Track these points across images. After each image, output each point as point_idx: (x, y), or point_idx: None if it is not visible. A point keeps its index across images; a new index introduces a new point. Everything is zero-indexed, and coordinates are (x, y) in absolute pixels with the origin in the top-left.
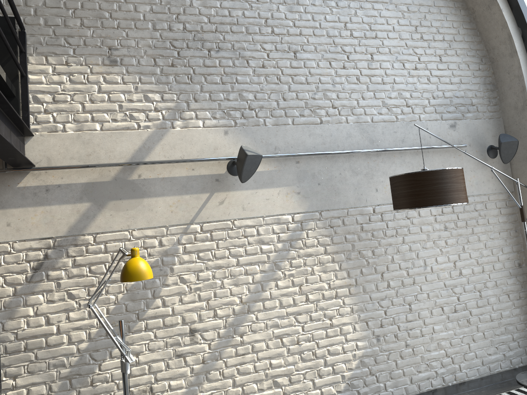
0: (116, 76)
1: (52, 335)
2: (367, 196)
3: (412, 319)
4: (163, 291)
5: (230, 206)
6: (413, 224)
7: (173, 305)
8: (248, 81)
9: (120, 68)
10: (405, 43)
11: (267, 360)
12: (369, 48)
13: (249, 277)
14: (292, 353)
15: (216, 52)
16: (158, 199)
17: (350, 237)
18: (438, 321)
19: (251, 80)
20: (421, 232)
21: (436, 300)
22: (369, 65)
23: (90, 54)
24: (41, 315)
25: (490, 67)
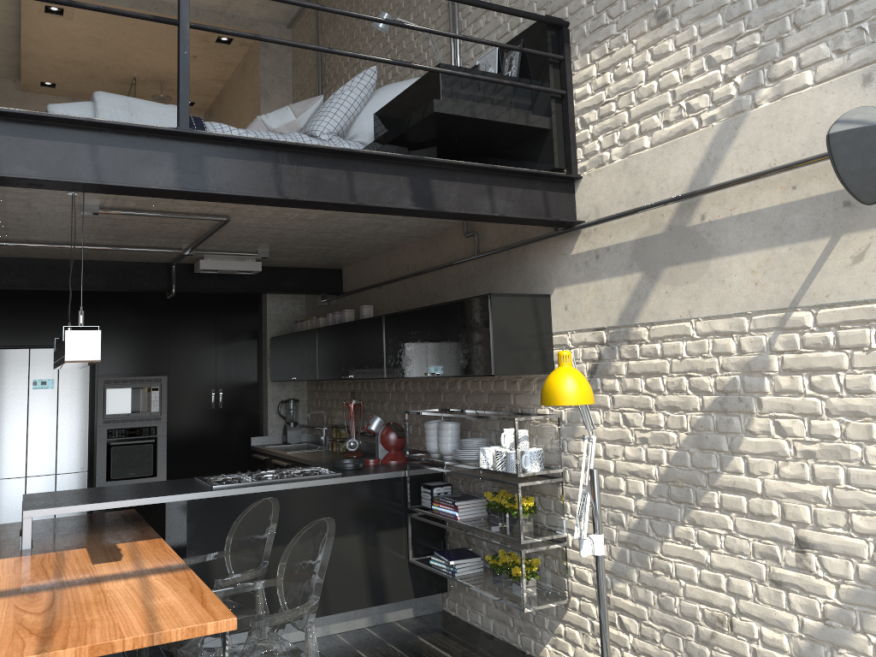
0: (665, 43)
1: (610, 474)
2: None
3: None
4: (746, 444)
5: None
6: None
7: (764, 476)
8: None
9: (670, 24)
10: None
11: None
12: None
13: None
14: None
15: None
16: (733, 259)
17: None
18: None
19: None
20: None
21: None
22: None
23: (634, 20)
24: (598, 441)
25: None
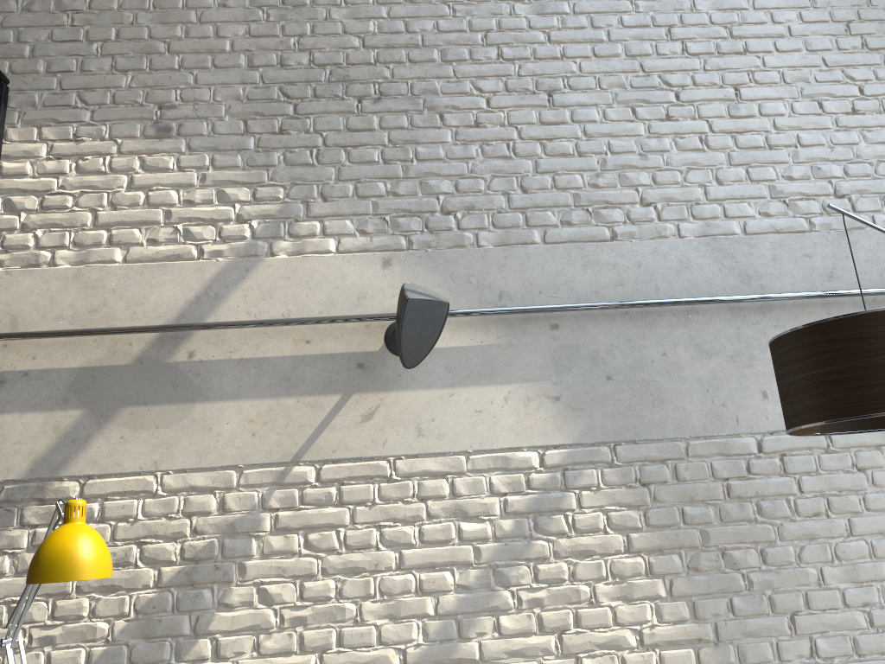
0: (165, 157)
1: None
2: (740, 409)
3: None
4: (218, 621)
5: (389, 425)
6: (876, 486)
7: (239, 657)
8: (441, 154)
9: (175, 142)
10: (821, 59)
11: None
12: (730, 73)
13: (428, 600)
14: None
15: (375, 102)
16: (227, 405)
17: (696, 512)
18: None
19: (448, 153)
20: None
21: None
22: (732, 110)
23: (122, 118)
24: None
25: None
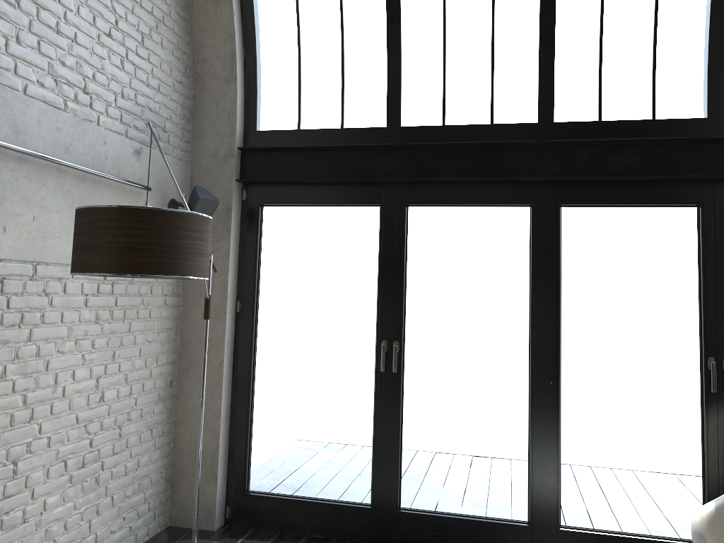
0: None
1: None
2: None
3: (15, 491)
4: None
5: None
6: (53, 306)
7: None
8: None
9: None
10: None
11: None
12: None
13: None
14: None
15: None
16: None
17: None
18: (56, 487)
19: None
20: (61, 323)
21: (59, 448)
22: None
23: None
24: None
25: (192, 86)
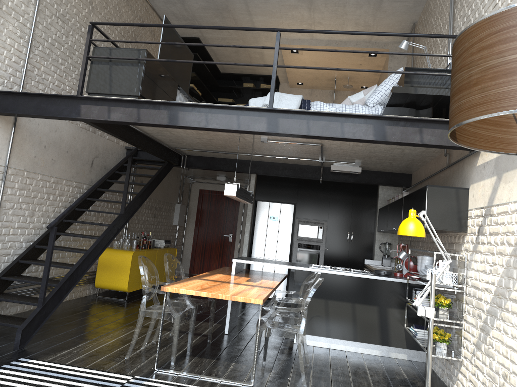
0: None
1: (480, 289)
2: None
3: None
4: None
5: None
6: None
7: None
8: None
9: None
10: None
11: None
12: None
13: None
14: None
15: None
16: None
17: None
18: None
19: None
20: None
21: None
22: None
23: None
24: (477, 271)
25: None
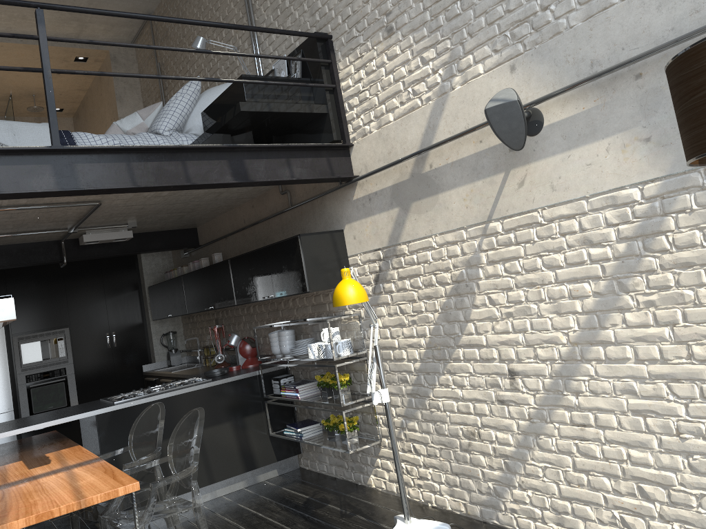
0: (394, 48)
1: (396, 348)
2: None
3: None
4: (473, 314)
5: (534, 187)
6: None
7: (486, 333)
8: None
9: (395, 35)
10: None
11: (623, 447)
12: None
13: (576, 302)
14: (668, 450)
15: None
16: (451, 192)
17: None
18: None
19: None
20: None
21: None
22: None
23: (373, 33)
24: (386, 327)
25: None
